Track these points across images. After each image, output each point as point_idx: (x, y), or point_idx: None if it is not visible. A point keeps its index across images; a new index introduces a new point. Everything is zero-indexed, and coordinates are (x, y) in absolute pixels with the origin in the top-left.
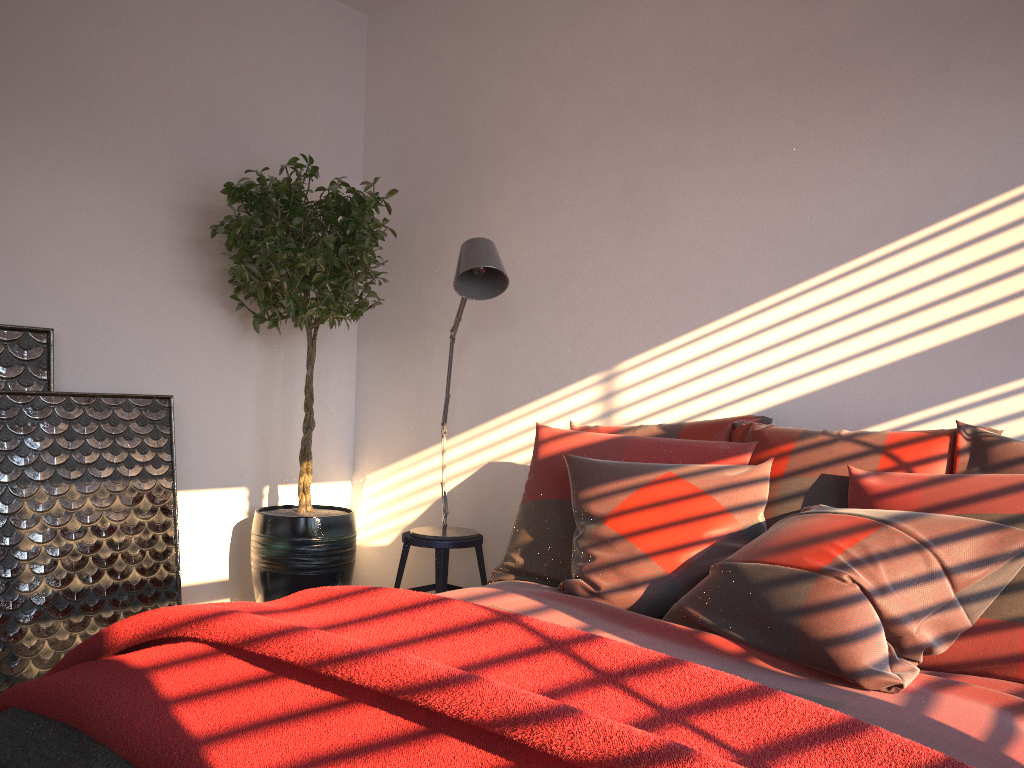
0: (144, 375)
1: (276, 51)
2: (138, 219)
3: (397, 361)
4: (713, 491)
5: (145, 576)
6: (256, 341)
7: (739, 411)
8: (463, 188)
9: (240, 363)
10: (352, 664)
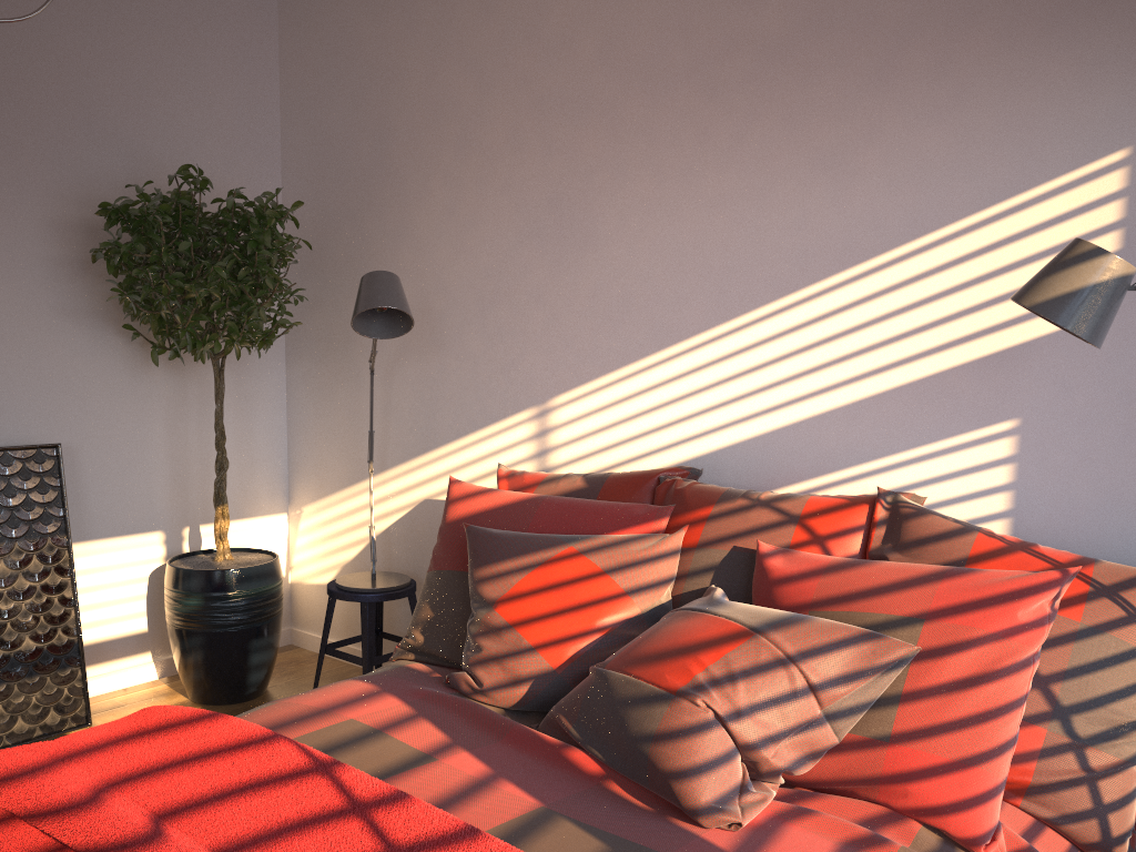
0: (29, 419)
1: (164, 32)
2: (7, 244)
3: (327, 383)
4: (613, 570)
5: (41, 643)
6: (163, 369)
7: (673, 457)
8: (387, 190)
9: (145, 395)
10: None
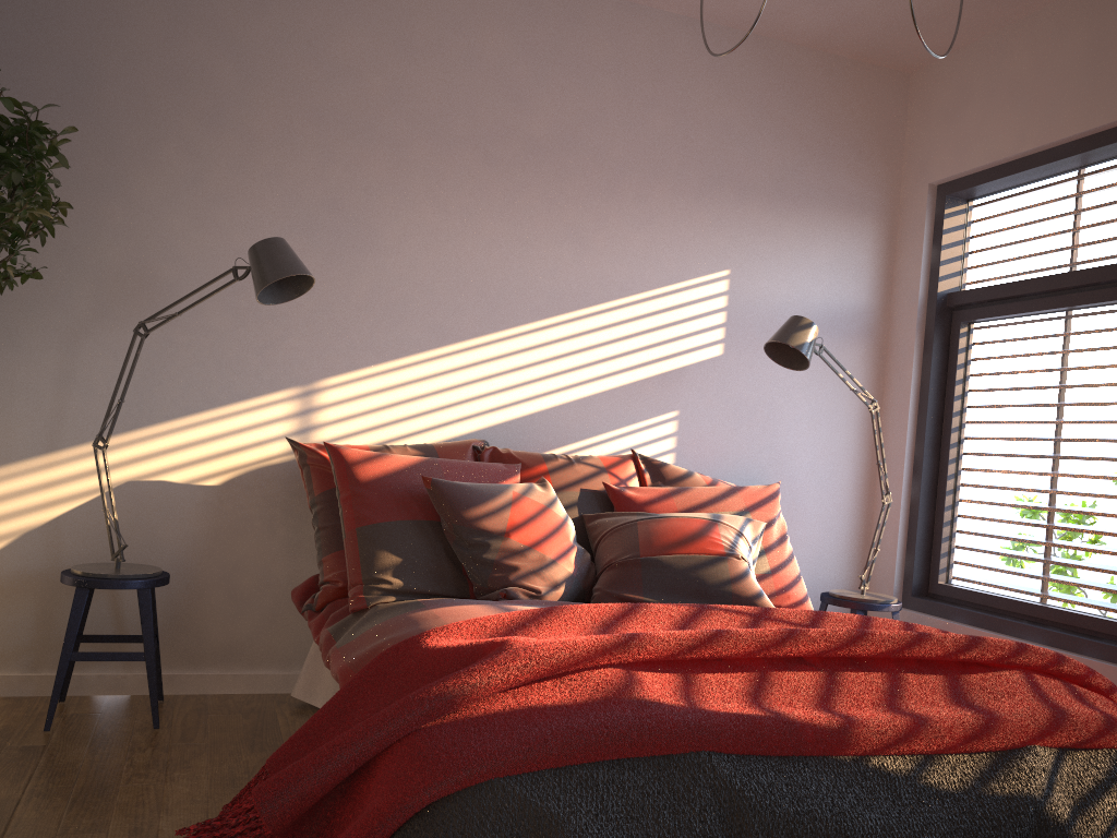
0: None
1: None
2: None
3: None
4: (550, 505)
5: None
6: None
7: (446, 434)
8: (86, 134)
9: None
10: (791, 642)
